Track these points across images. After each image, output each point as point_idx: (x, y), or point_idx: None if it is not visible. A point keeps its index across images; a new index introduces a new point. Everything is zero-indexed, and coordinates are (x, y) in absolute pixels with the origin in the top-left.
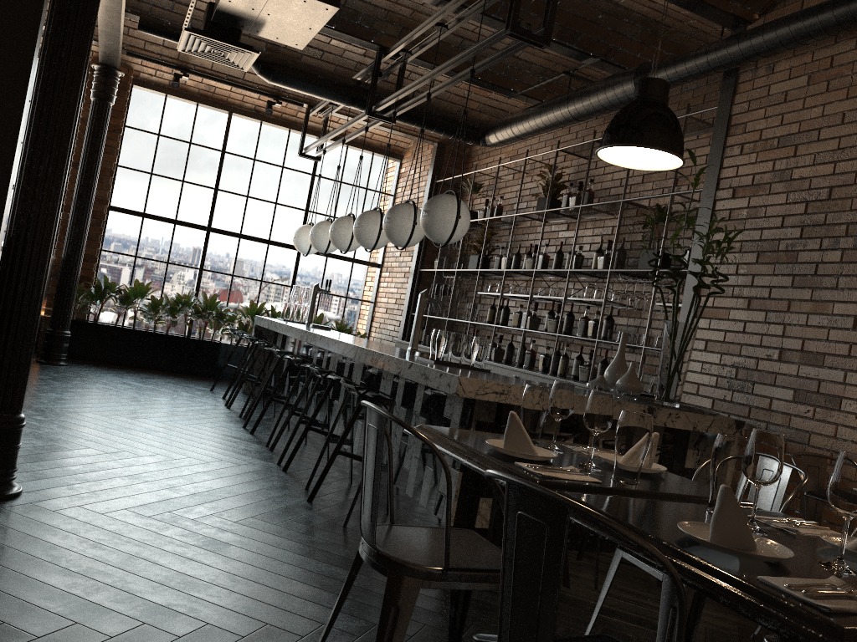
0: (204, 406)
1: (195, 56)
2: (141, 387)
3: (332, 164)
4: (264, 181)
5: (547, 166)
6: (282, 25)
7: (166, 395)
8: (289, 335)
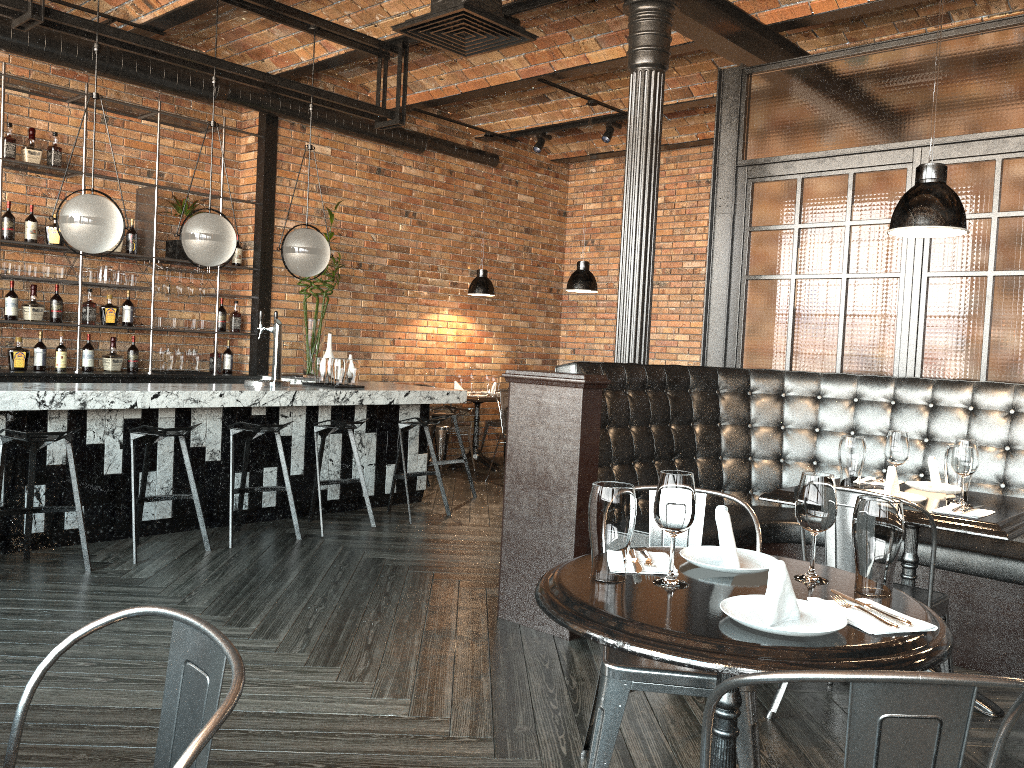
0: None
1: None
2: None
3: None
4: None
5: None
6: None
7: None
8: None
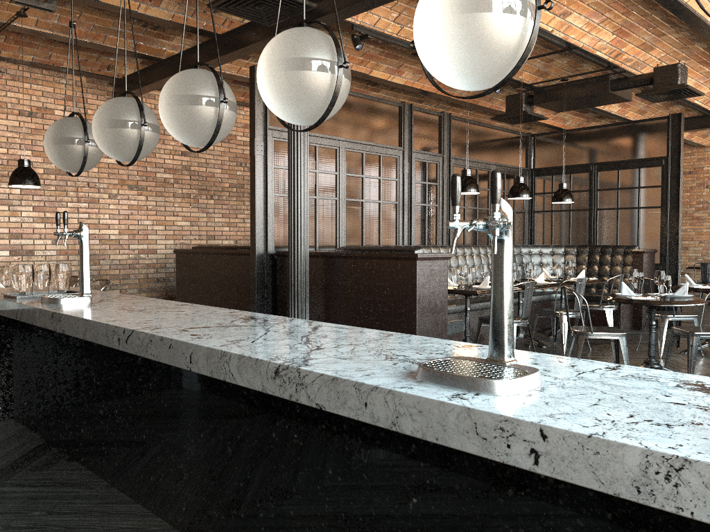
0: None
1: None
2: None
3: None
4: None
5: None
6: None
7: None
8: None
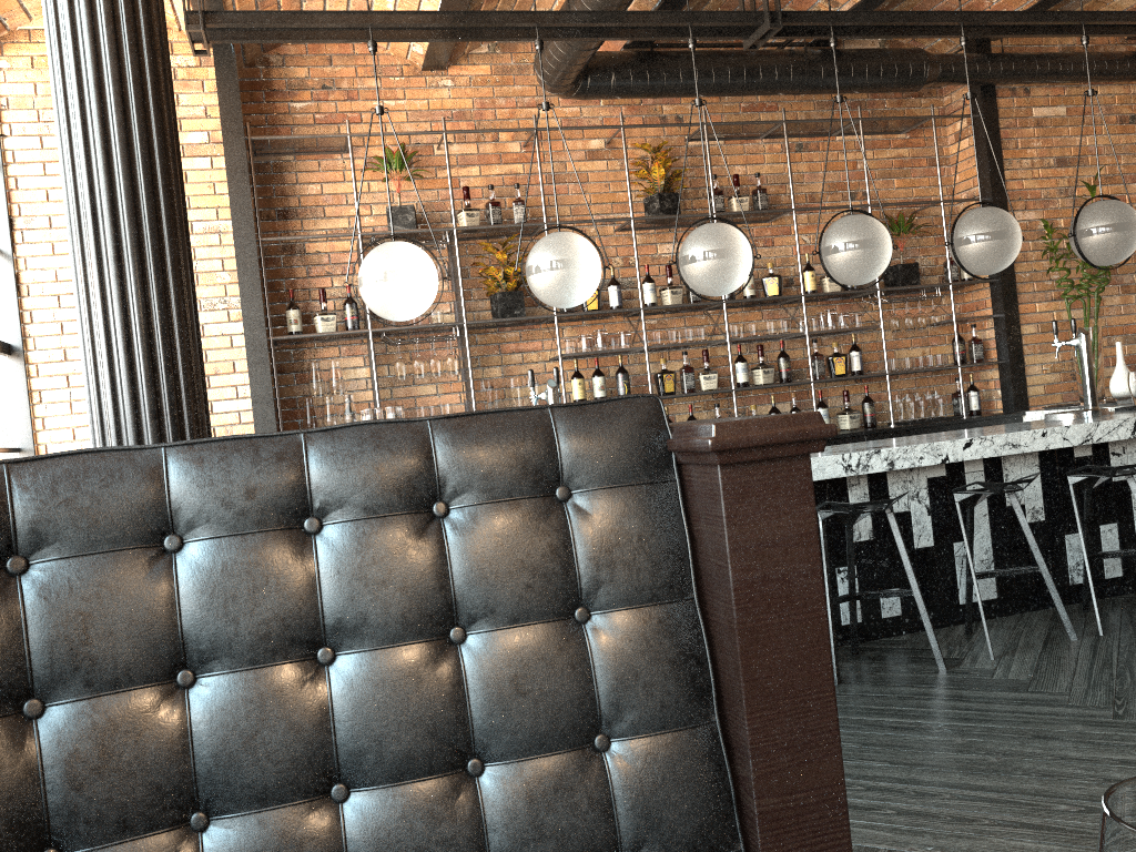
0: None
1: None
2: None
3: None
4: None
5: (659, 145)
6: None
7: None
8: None
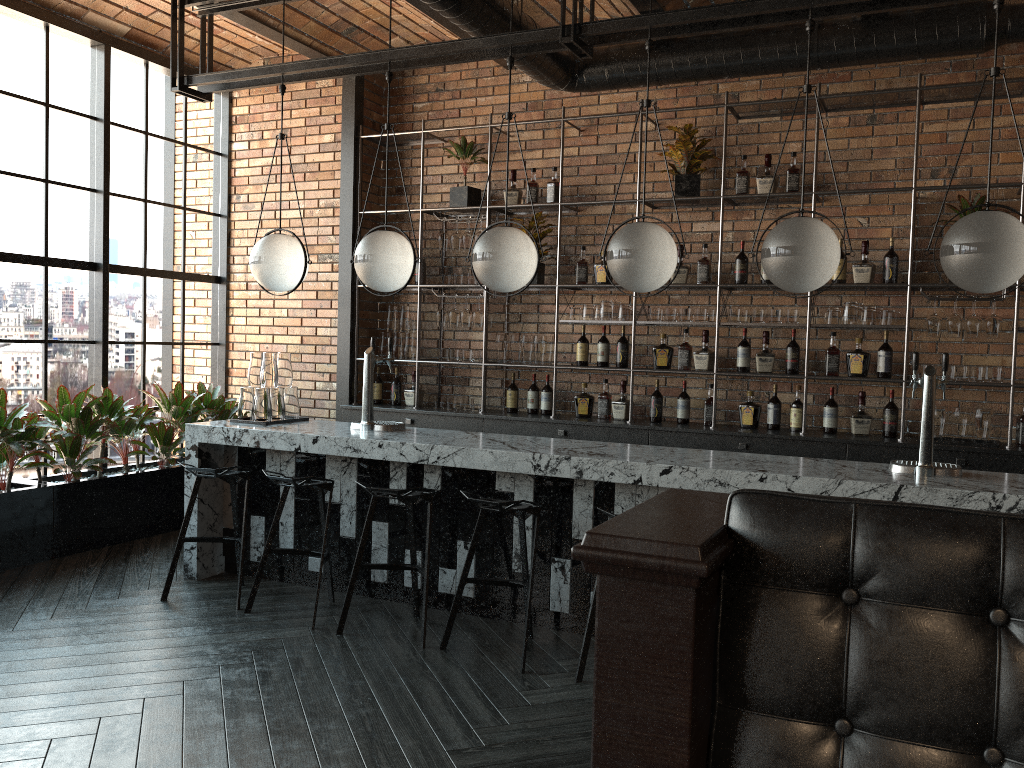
0: (321, 651)
1: None
2: (102, 658)
3: (128, 98)
4: (18, 136)
5: (684, 128)
6: None
7: (203, 656)
8: (461, 465)
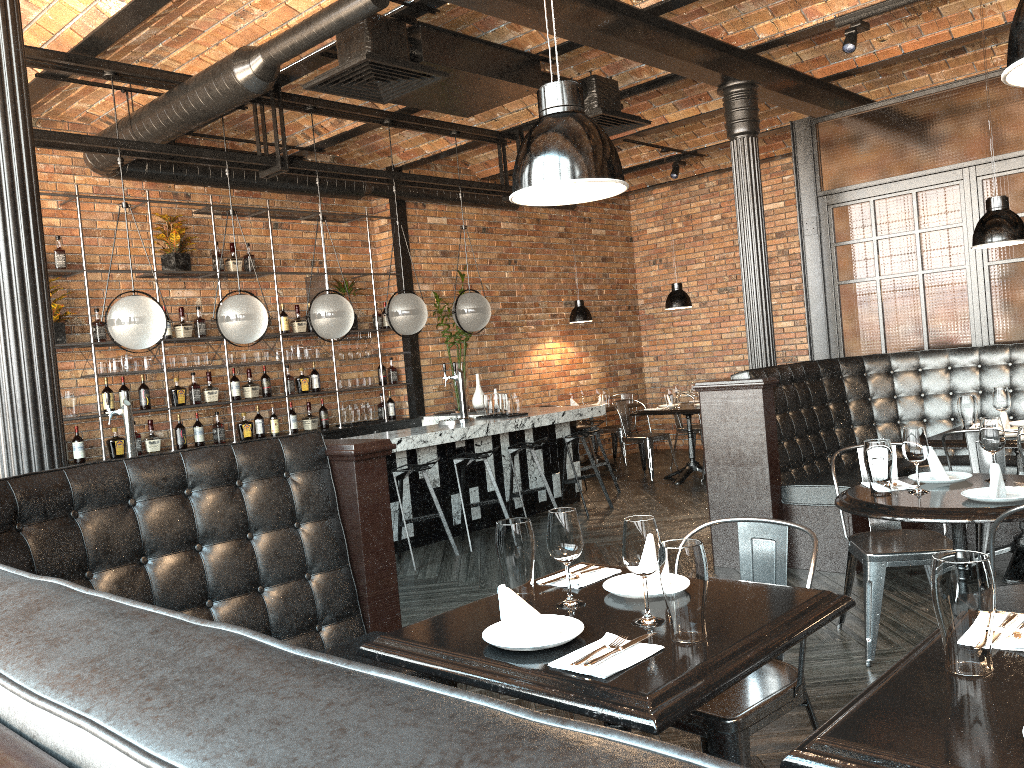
0: None
1: (349, 66)
2: None
3: None
4: None
5: (175, 217)
6: (421, 93)
7: None
8: None
